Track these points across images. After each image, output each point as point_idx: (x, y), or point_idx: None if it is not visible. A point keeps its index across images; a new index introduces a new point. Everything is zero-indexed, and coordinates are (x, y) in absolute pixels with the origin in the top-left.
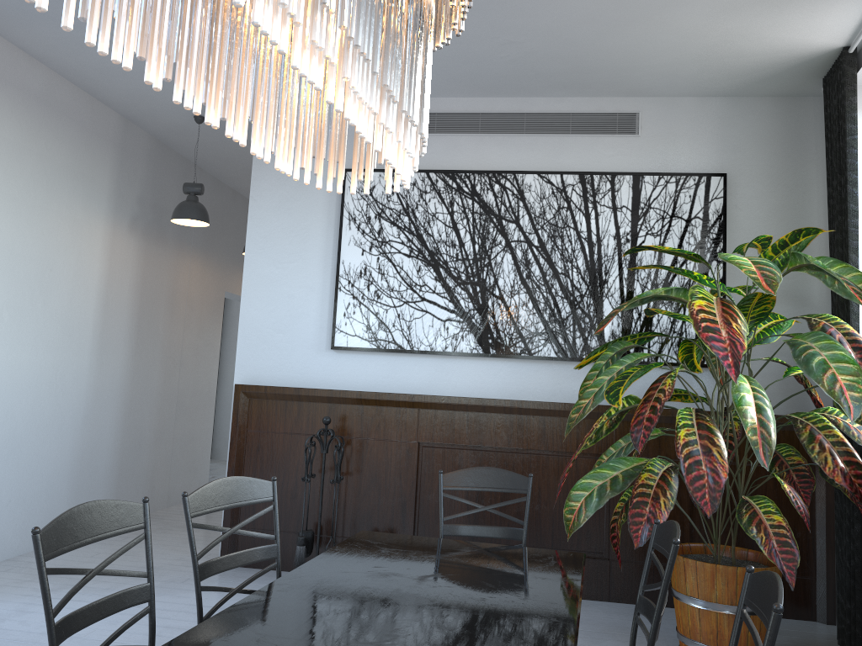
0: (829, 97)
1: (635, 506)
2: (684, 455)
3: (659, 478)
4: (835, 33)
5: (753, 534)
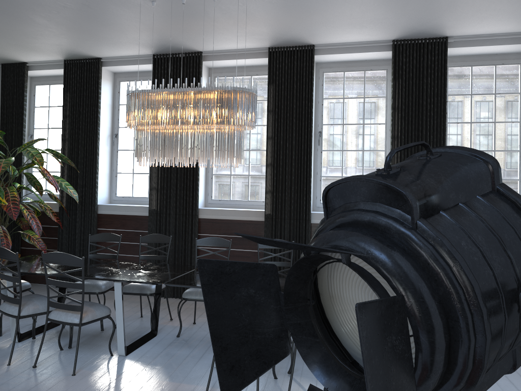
0: (7, 74)
1: (1, 241)
2: (29, 219)
3: (2, 229)
4: (30, 59)
5: (32, 242)
